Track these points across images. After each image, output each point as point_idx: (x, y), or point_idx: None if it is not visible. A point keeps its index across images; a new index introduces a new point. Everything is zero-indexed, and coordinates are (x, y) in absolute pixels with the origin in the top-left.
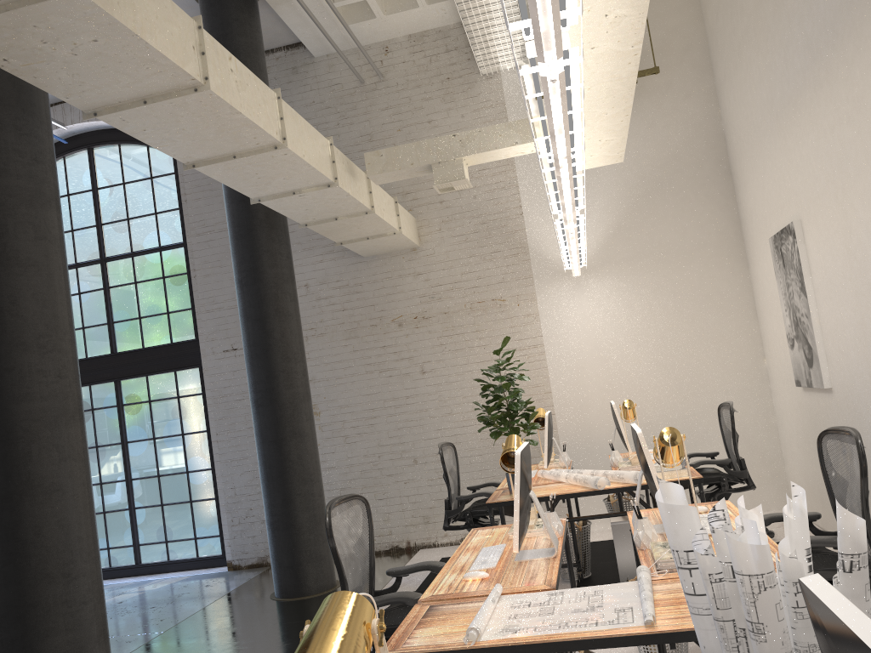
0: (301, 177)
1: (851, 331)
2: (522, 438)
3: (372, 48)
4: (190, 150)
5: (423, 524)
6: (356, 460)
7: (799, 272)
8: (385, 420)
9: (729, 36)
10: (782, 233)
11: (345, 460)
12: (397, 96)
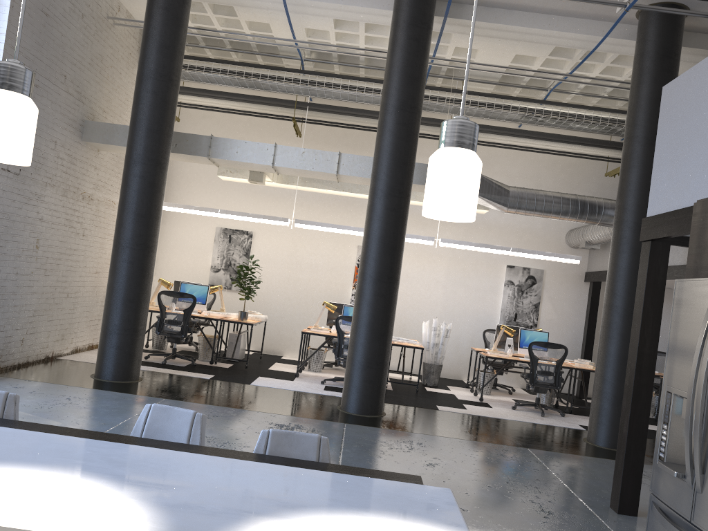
0: (295, 174)
1: (278, 277)
2: (102, 289)
3: (115, 0)
4: (352, 178)
5: (61, 340)
6: (46, 289)
7: (246, 249)
8: (64, 263)
9: (216, 135)
10: (237, 231)
11: (42, 288)
12: (116, 44)
